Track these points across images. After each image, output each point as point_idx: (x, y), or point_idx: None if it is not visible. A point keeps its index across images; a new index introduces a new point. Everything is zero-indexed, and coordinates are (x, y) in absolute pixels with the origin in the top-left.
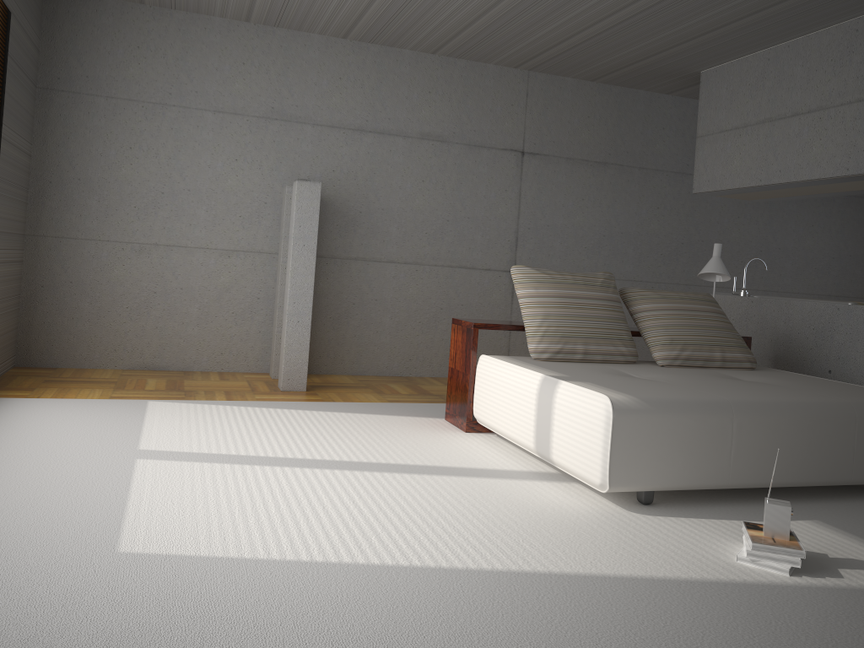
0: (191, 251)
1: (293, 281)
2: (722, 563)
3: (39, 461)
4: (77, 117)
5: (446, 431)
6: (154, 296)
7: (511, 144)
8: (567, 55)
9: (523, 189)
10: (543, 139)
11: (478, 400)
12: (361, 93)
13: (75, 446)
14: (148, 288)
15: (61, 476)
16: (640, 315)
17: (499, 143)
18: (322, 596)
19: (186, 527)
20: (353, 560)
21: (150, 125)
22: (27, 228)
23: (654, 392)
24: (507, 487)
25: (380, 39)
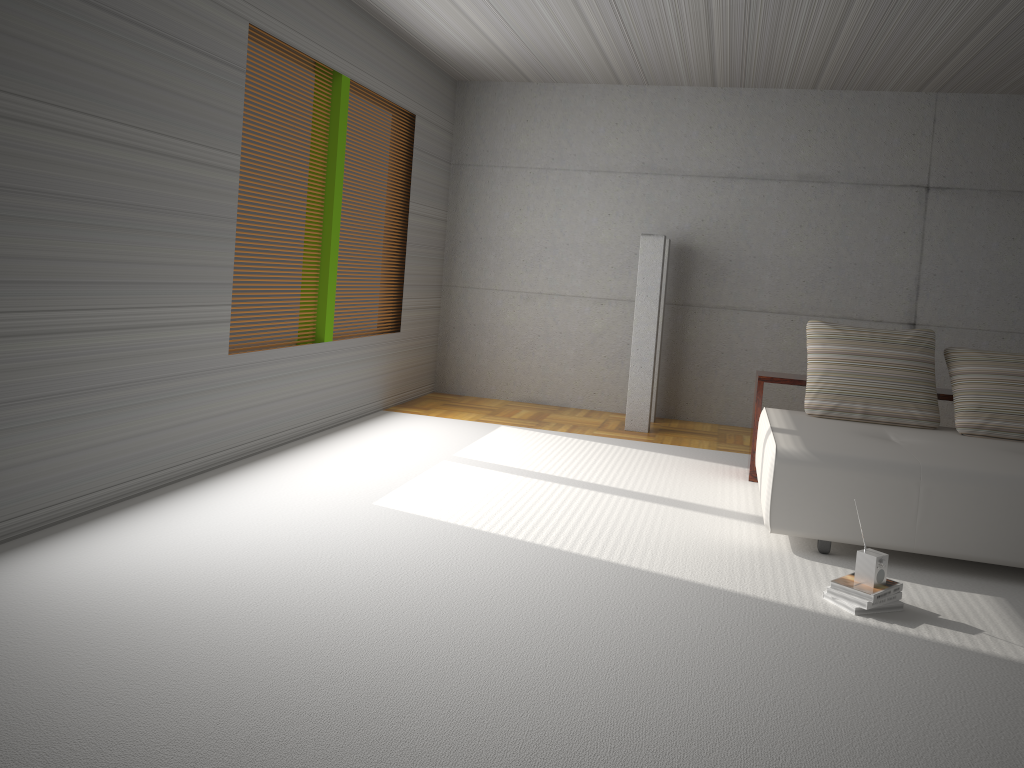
0: (569, 299)
1: (636, 329)
2: (806, 595)
3: (382, 453)
4: (479, 186)
5: (730, 478)
6: (538, 339)
7: (912, 179)
8: (965, 74)
9: (927, 230)
10: (956, 170)
11: (756, 450)
12: (732, 139)
13: (414, 448)
14: (533, 332)
15: (386, 463)
16: (955, 378)
17: (896, 179)
18: (458, 545)
19: (425, 500)
20: (506, 534)
21: (536, 188)
22: (443, 280)
23: (843, 449)
24: (708, 520)
25: (749, 83)
